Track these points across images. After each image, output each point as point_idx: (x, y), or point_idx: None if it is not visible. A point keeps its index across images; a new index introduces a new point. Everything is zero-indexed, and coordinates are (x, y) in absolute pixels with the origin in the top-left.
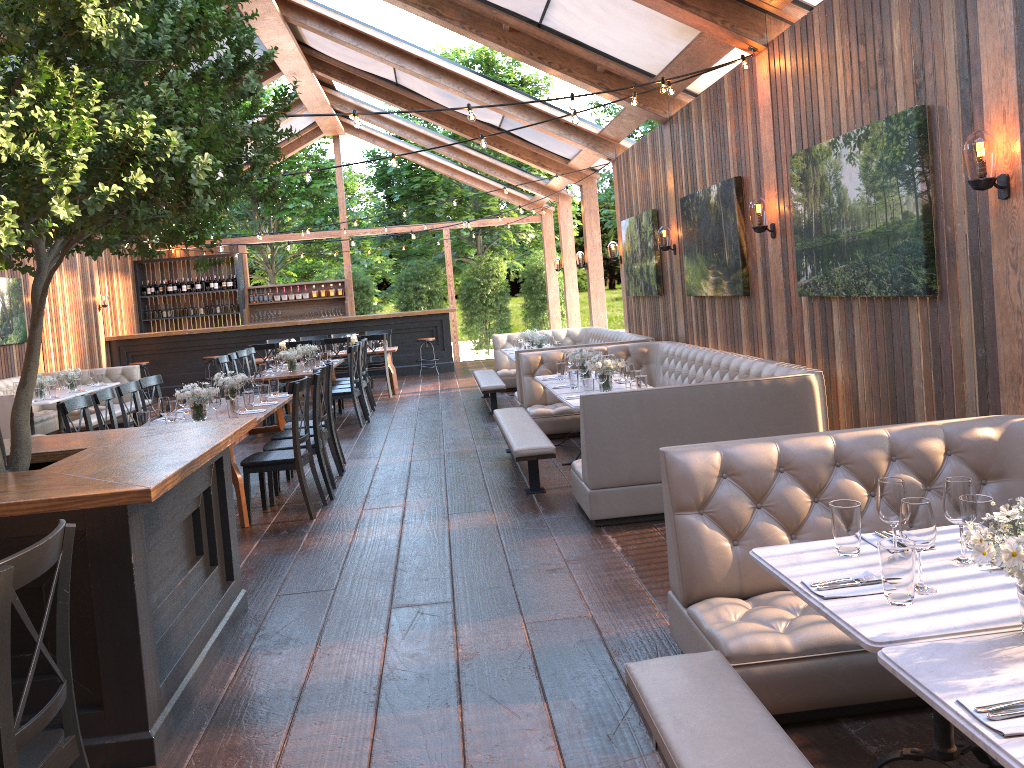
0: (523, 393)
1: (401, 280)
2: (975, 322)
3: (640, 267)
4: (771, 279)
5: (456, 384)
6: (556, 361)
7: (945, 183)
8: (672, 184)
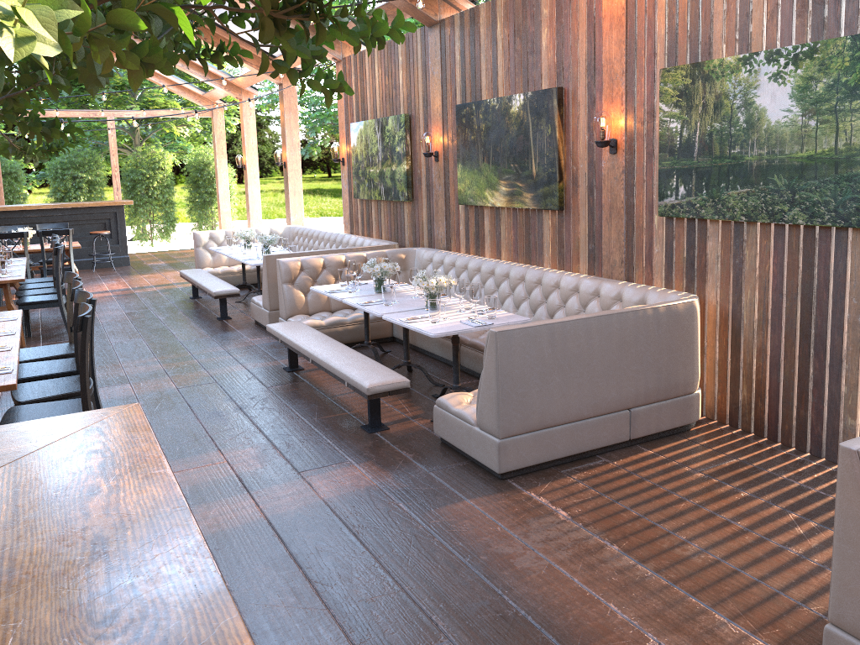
0: (283, 302)
1: (57, 168)
2: None
3: (380, 171)
4: (603, 195)
5: (146, 281)
6: (317, 268)
7: None
8: (438, 90)
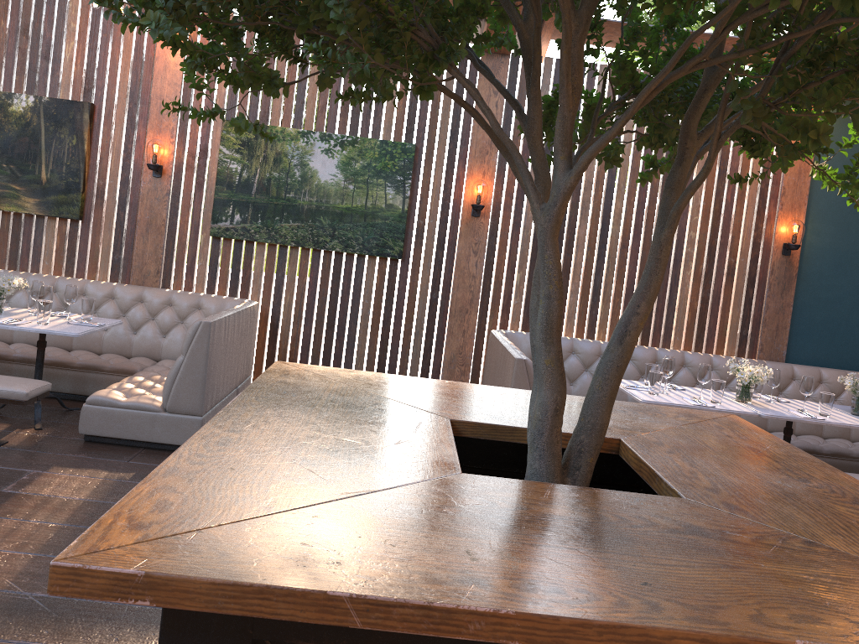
0: None
1: None
2: (434, 278)
3: None
4: (140, 212)
5: None
6: None
7: (423, 195)
8: None
